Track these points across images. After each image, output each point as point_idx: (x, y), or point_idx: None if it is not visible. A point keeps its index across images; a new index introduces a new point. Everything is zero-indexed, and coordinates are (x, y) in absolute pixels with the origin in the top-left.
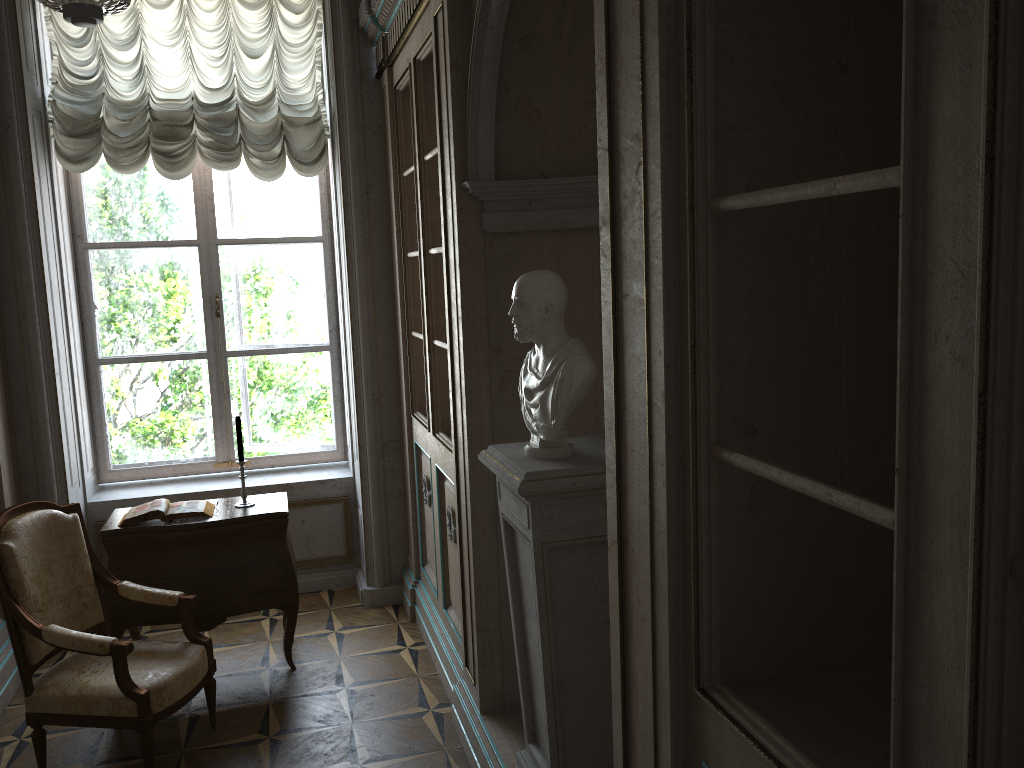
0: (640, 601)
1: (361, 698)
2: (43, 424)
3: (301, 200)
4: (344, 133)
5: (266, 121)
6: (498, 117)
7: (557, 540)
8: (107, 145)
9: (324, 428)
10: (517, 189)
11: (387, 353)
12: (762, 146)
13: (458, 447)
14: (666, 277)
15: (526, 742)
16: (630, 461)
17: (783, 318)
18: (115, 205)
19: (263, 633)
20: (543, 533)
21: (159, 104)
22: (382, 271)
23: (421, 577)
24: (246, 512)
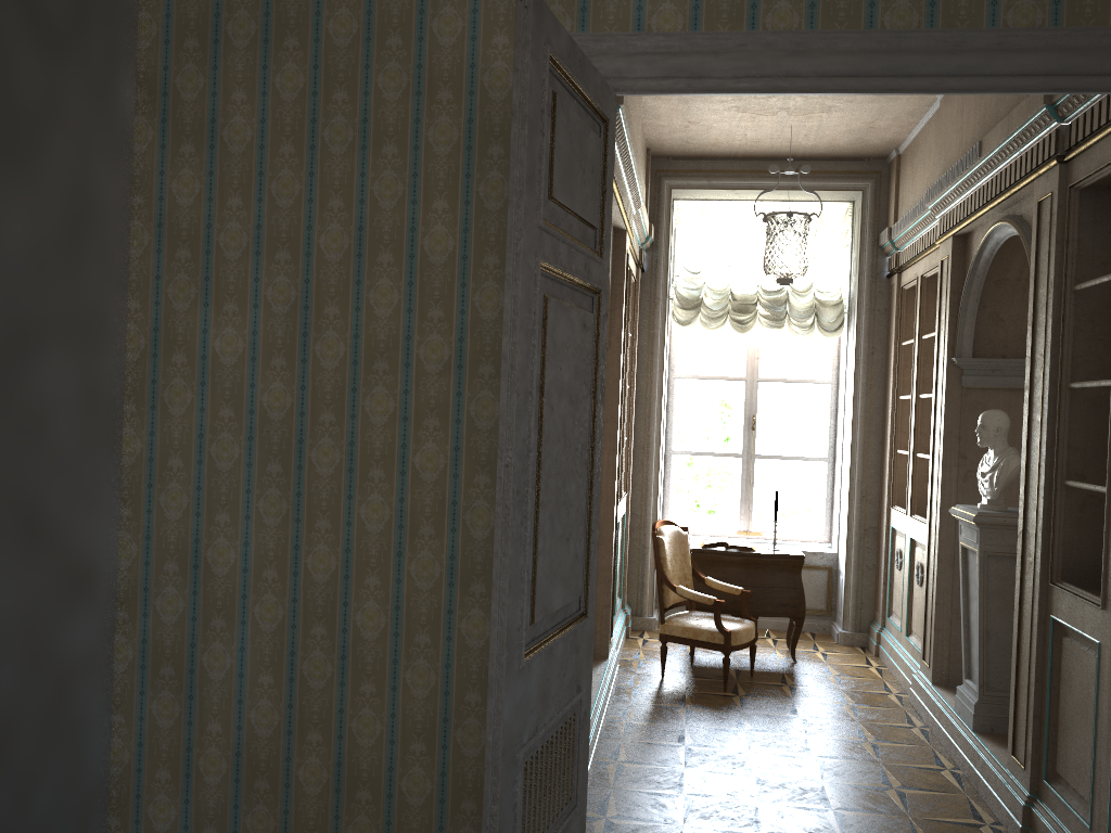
0: (1029, 555)
1: (844, 681)
2: (650, 484)
3: (818, 354)
4: (860, 313)
5: (805, 302)
6: (977, 322)
7: (992, 551)
8: (704, 315)
9: (816, 517)
10: (985, 363)
11: (874, 465)
12: (1093, 363)
13: (931, 516)
14: (1048, 412)
15: (963, 679)
16: (1030, 492)
17: (1100, 432)
18: (696, 351)
19: (769, 644)
20: (984, 546)
21: (737, 290)
22: (877, 407)
23: (885, 625)
24: (777, 552)
